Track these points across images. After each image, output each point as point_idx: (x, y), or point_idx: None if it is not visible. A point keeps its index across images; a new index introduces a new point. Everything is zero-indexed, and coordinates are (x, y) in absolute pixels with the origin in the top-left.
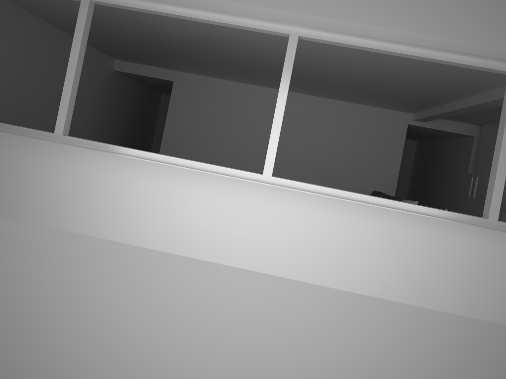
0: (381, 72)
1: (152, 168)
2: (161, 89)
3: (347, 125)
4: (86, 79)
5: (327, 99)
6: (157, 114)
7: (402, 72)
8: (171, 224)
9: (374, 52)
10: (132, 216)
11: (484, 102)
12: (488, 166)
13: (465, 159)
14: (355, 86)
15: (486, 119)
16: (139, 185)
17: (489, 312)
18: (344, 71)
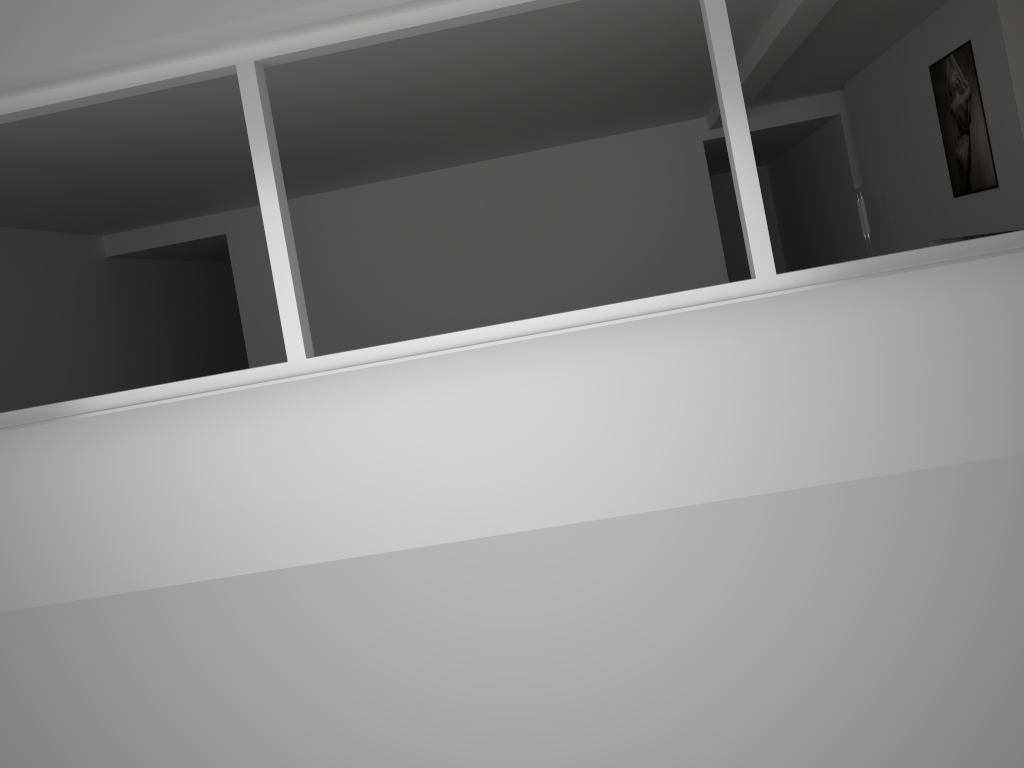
0: (548, 64)
1: (98, 429)
2: None
3: (587, 188)
4: (46, 296)
5: (529, 153)
6: None
7: (581, 47)
8: (174, 524)
9: (484, 32)
10: (95, 538)
11: (770, 43)
12: (878, 161)
13: (842, 164)
14: (542, 109)
15: (837, 72)
16: (86, 473)
17: (851, 461)
18: (486, 90)
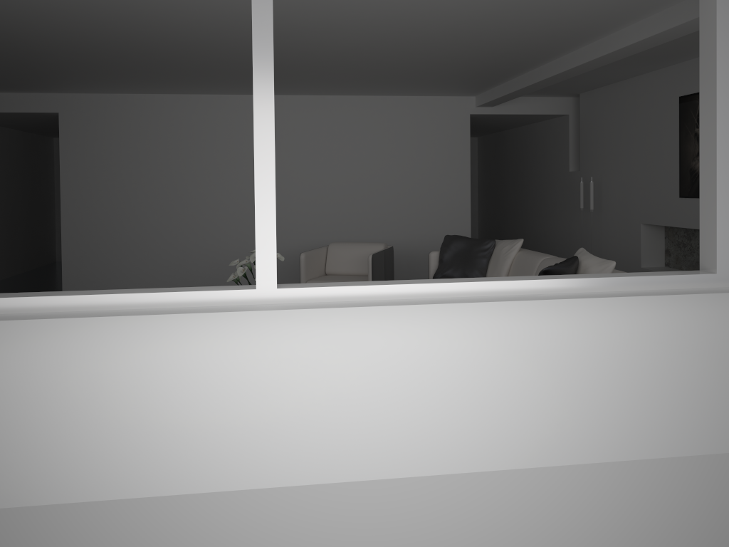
0: (431, 31)
1: None
2: (47, 130)
3: (377, 133)
4: None
5: (336, 97)
6: (51, 175)
7: (469, 23)
8: (72, 438)
9: None
10: None
11: (603, 54)
12: (602, 156)
13: (561, 151)
14: (383, 66)
15: (588, 85)
16: None
17: (728, 436)
18: (363, 41)
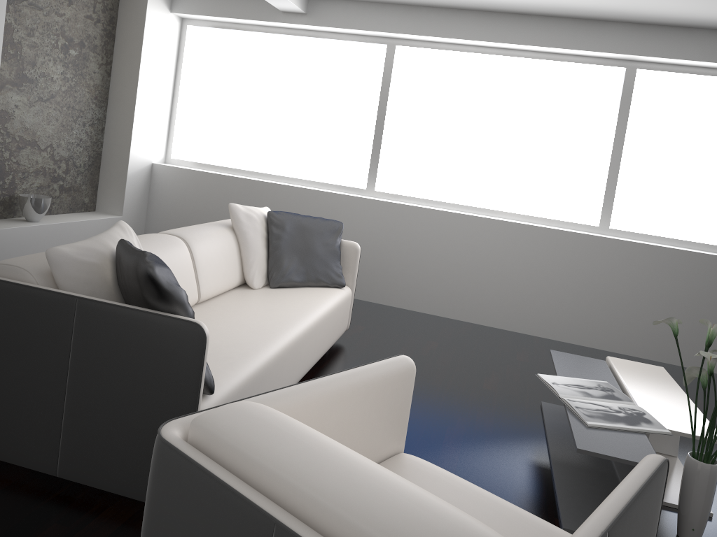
0: None
1: None
2: None
3: None
4: None
5: None
6: None
7: None
8: None
9: None
10: None
11: None
12: None
13: None
14: None
15: None
16: None
17: None
18: None
